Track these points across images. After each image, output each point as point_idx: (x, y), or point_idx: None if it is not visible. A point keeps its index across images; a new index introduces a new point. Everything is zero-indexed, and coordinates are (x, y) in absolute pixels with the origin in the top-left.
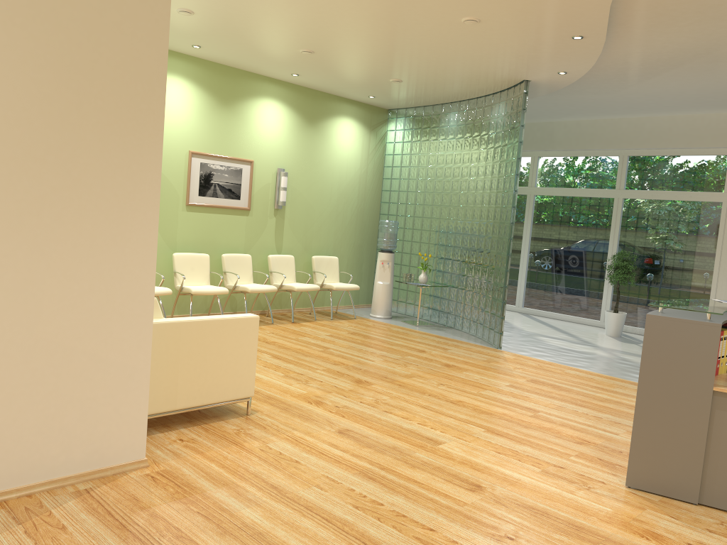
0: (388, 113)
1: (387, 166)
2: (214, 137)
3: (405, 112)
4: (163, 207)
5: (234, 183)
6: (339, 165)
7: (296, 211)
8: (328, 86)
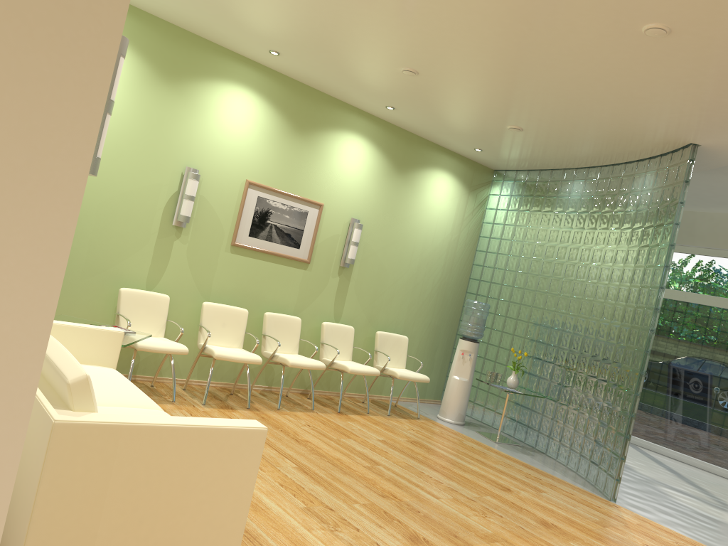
0: (494, 174)
1: (483, 236)
2: (279, 168)
3: (514, 175)
4: (202, 243)
5: (295, 227)
6: (426, 226)
7: (366, 273)
8: (427, 129)
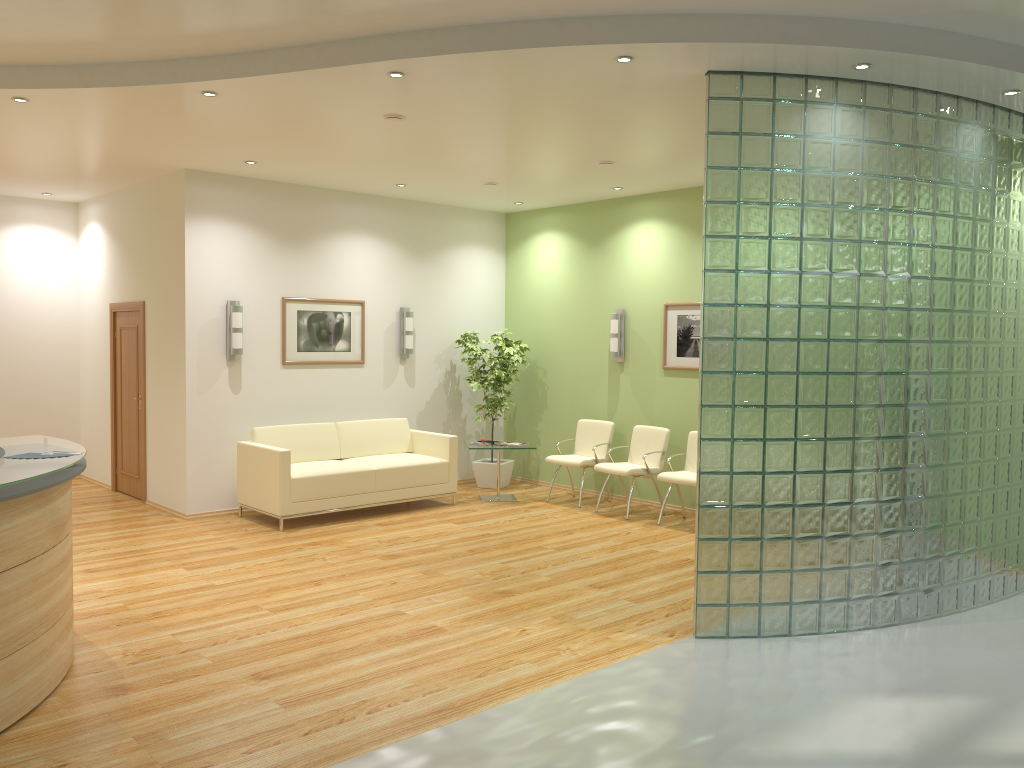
0: None
1: None
2: (692, 280)
3: None
4: (640, 372)
5: None
6: None
7: None
8: None
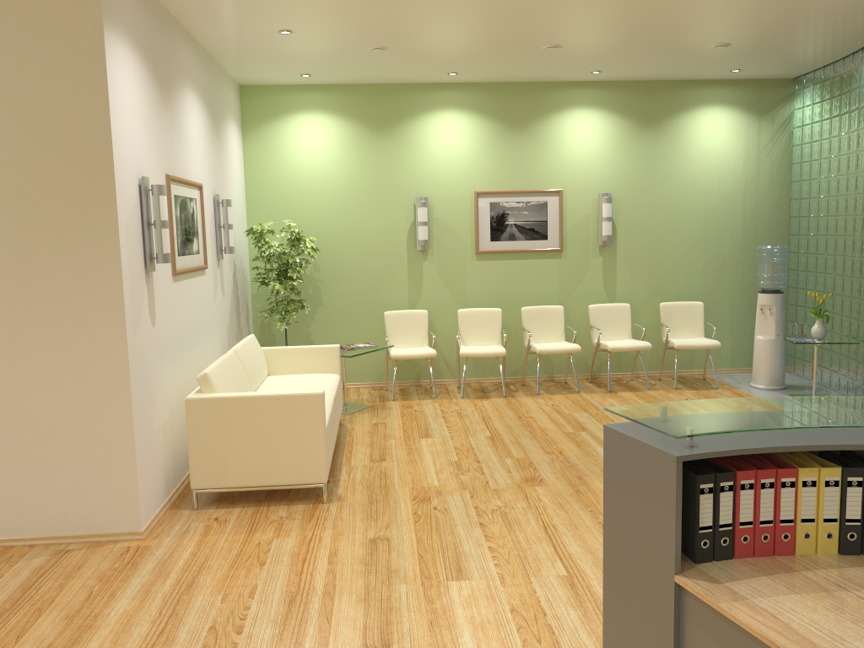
0: (794, 83)
1: (794, 163)
2: (505, 170)
3: (811, 78)
4: (448, 259)
5: (537, 220)
6: (704, 175)
7: (634, 245)
8: (659, 73)
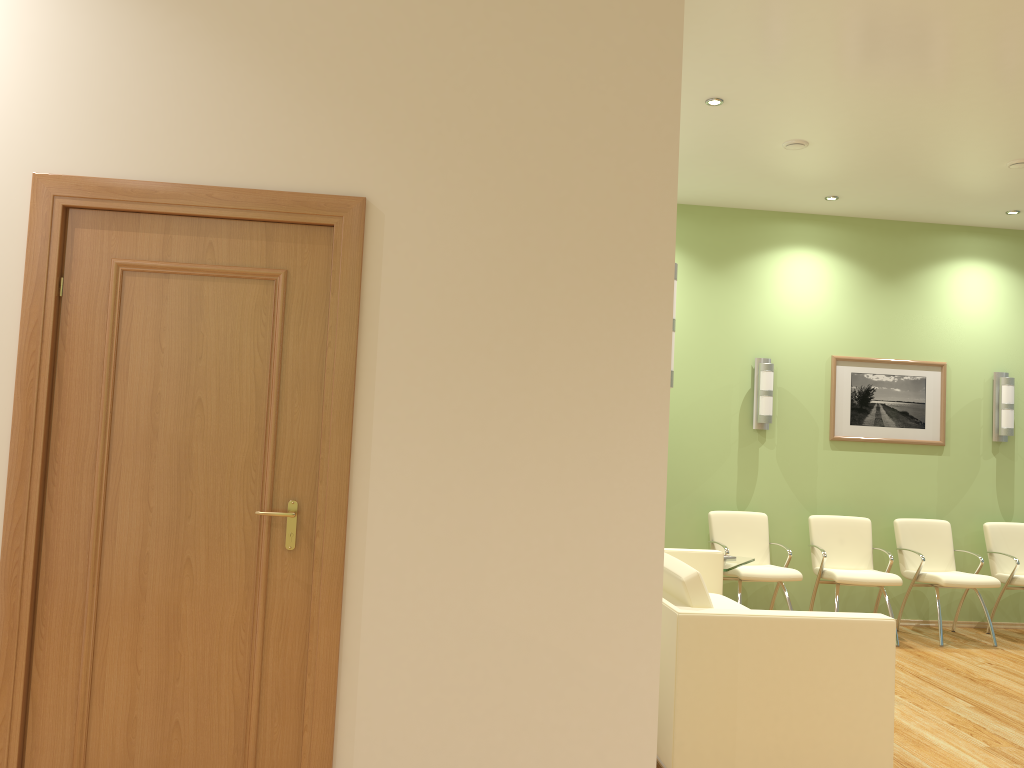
0: None
1: None
2: (872, 331)
3: None
4: (792, 444)
5: (912, 402)
6: None
7: None
8: None
